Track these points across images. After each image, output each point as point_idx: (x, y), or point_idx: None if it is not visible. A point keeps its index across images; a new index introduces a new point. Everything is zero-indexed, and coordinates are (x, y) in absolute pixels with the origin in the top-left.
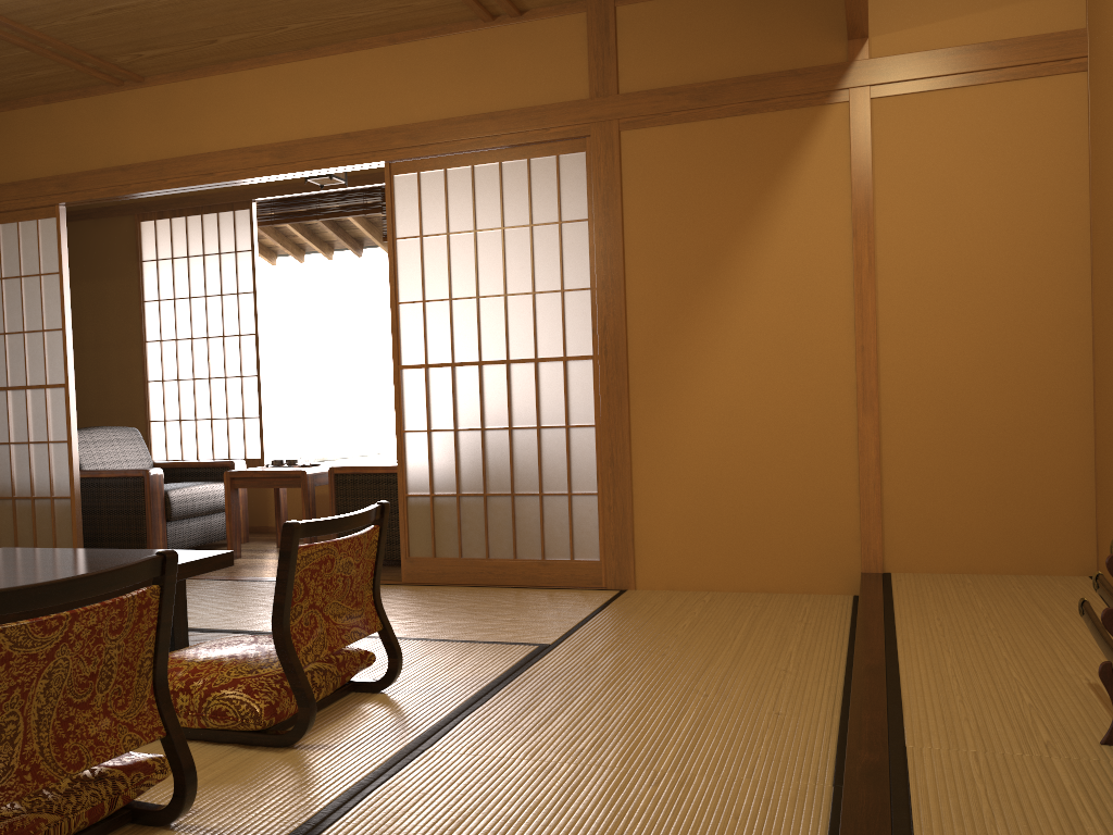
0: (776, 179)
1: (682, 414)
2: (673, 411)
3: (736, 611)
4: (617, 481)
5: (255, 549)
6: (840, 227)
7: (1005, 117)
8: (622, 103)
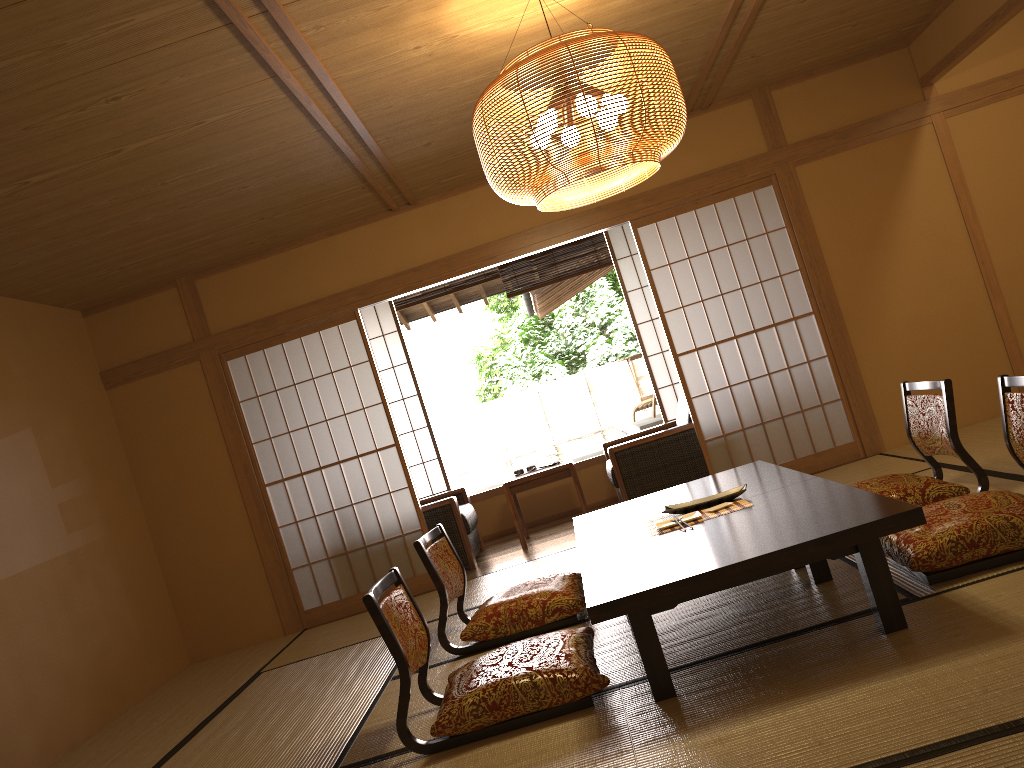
0: (902, 176)
1: (883, 332)
2: (877, 331)
3: (983, 431)
4: (854, 385)
5: (514, 544)
6: (948, 196)
7: (1022, 115)
8: (792, 150)
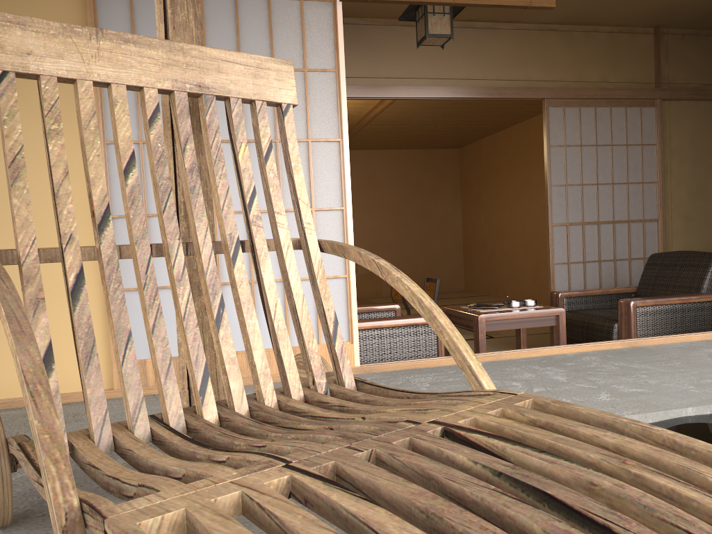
0: None
1: None
2: None
3: None
4: None
5: None
6: None
7: None
8: None
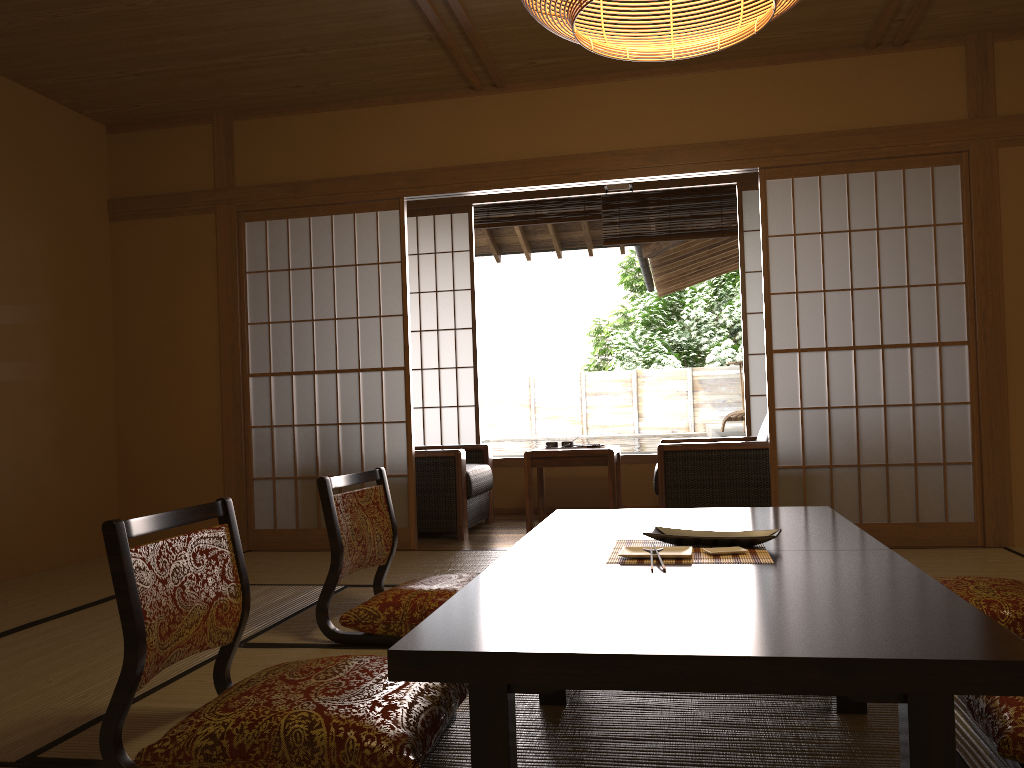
0: None
1: None
2: None
3: None
4: (996, 451)
5: (524, 526)
6: None
7: None
8: (1001, 124)
